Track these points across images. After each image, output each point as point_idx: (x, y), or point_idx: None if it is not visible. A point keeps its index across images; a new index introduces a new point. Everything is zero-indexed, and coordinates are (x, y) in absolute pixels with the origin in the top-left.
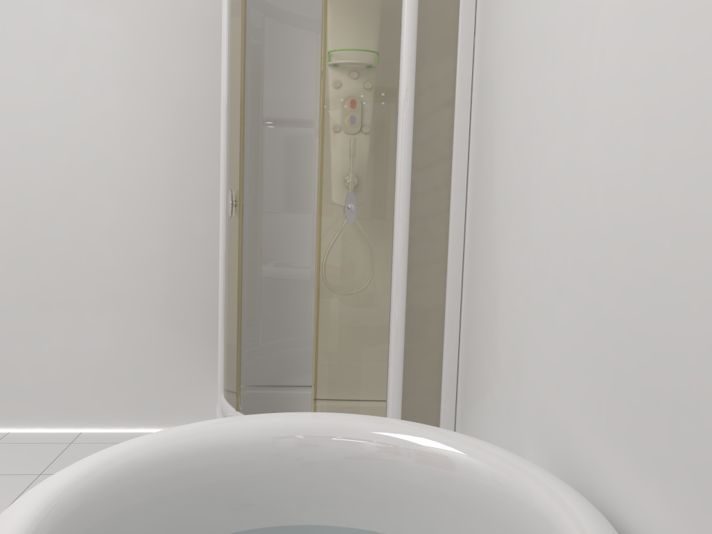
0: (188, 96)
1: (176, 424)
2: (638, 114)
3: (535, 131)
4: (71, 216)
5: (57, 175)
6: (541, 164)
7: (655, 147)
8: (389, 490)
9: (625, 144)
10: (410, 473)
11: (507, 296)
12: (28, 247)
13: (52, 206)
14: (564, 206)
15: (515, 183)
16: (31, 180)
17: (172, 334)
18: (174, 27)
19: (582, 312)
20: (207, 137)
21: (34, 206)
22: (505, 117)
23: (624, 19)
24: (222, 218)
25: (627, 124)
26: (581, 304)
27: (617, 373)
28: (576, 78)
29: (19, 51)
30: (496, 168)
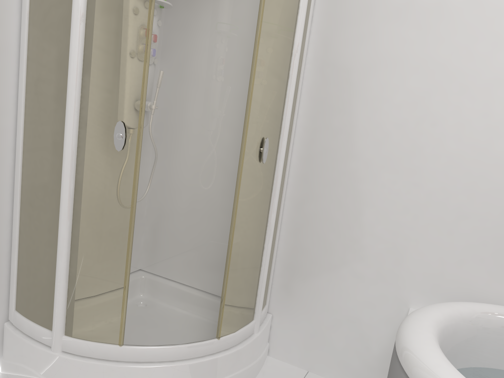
0: None
1: None
2: None
3: (429, 123)
4: None
5: None
6: (440, 145)
7: None
8: (452, 347)
9: None
10: (460, 333)
11: (379, 212)
12: None
13: None
14: (472, 173)
15: (395, 147)
16: None
17: None
18: None
19: (491, 228)
20: None
21: None
22: (376, 101)
23: None
24: (72, 147)
25: None
26: (491, 224)
27: None
28: (490, 110)
29: None
30: (359, 131)
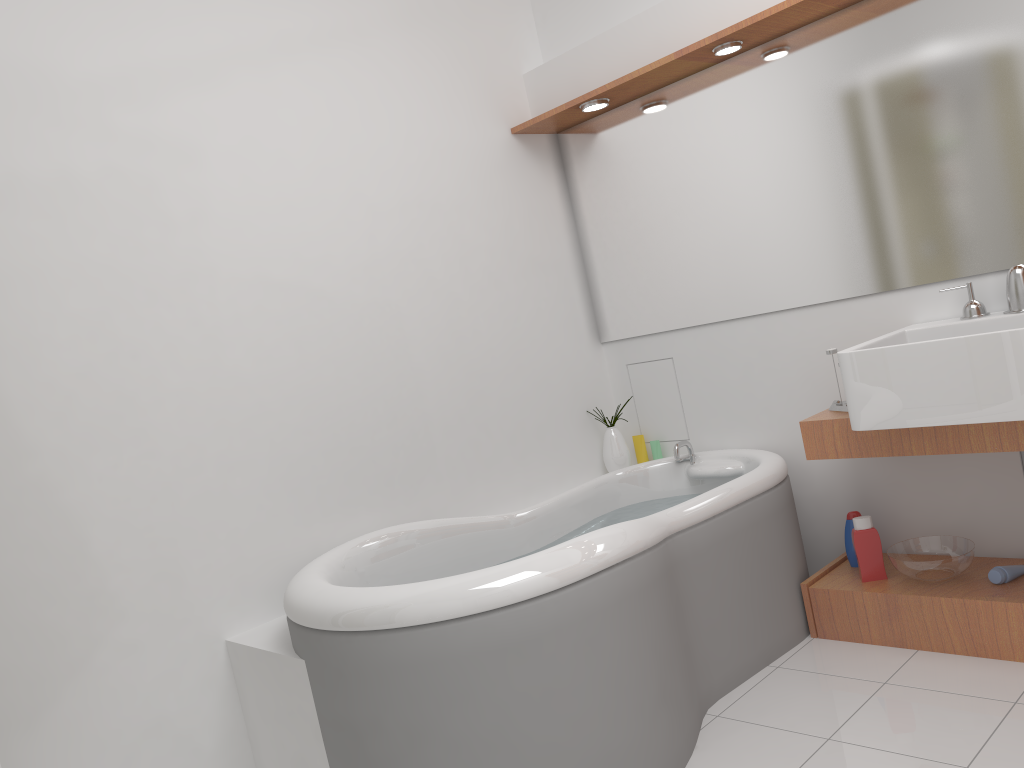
0: None
1: None
2: (286, 338)
3: (129, 356)
4: None
5: None
6: (157, 382)
7: (307, 354)
8: None
9: (279, 355)
10: None
11: (116, 524)
12: None
13: None
14: (215, 406)
15: (94, 410)
16: None
17: None
18: None
19: (268, 467)
20: None
21: None
22: (28, 347)
23: (252, 285)
24: None
25: (277, 344)
26: (265, 462)
27: (317, 479)
28: (198, 315)
29: None
30: (19, 405)
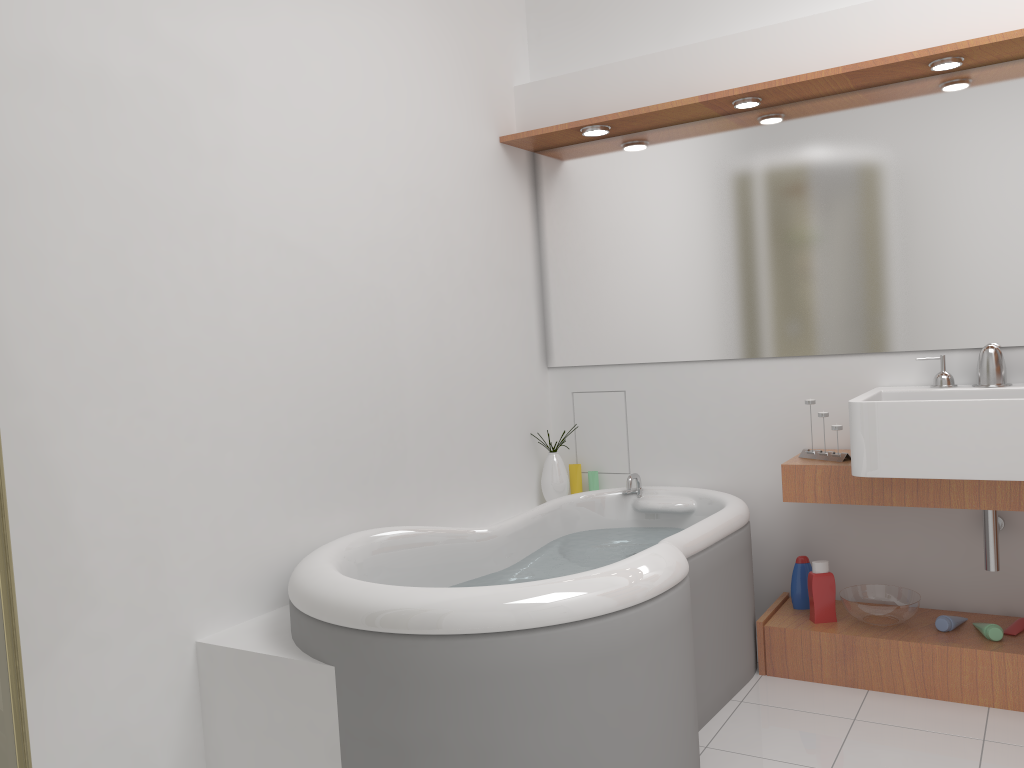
0: None
1: None
2: (291, 307)
3: (138, 296)
4: None
5: None
6: (163, 332)
7: (308, 329)
8: None
9: (283, 325)
10: None
11: (102, 491)
12: None
13: None
14: (216, 369)
15: (96, 352)
16: None
17: None
18: None
19: (258, 447)
20: None
21: None
22: (34, 263)
23: (266, 242)
24: None
25: (282, 312)
26: (256, 442)
27: (302, 468)
28: (212, 263)
29: None
30: (16, 331)
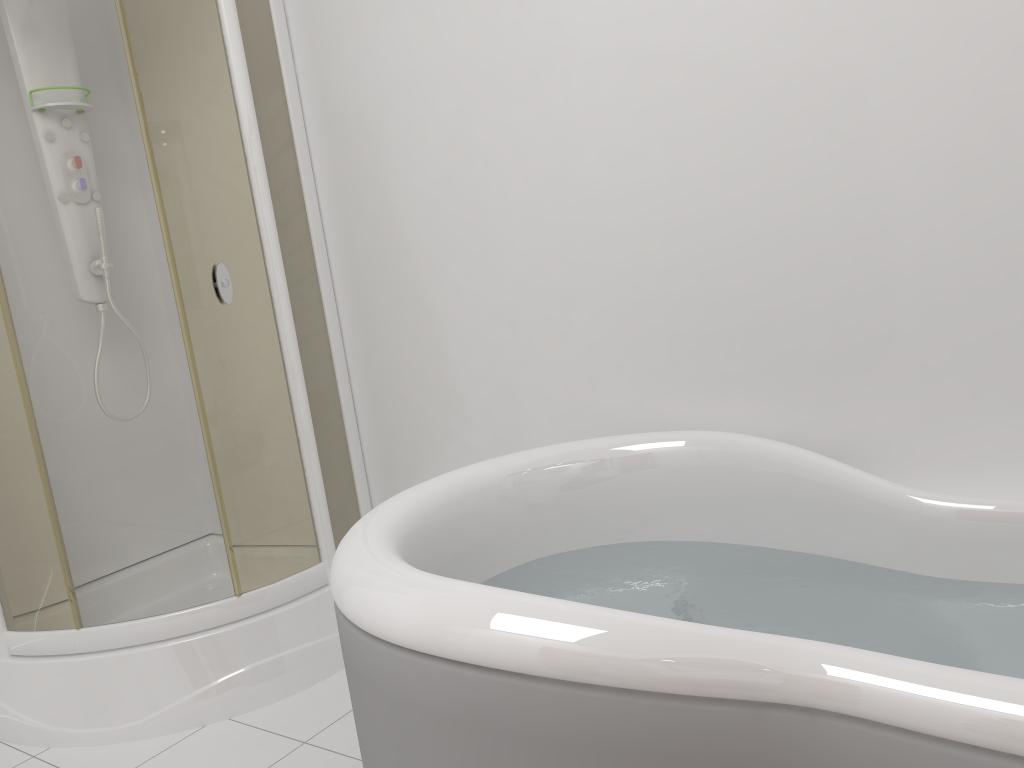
0: None
1: None
2: (654, 137)
3: (482, 163)
4: None
5: None
6: (505, 193)
7: (681, 160)
8: (528, 517)
9: (642, 162)
10: (543, 492)
11: (466, 334)
12: None
13: None
14: (560, 225)
15: (453, 219)
16: None
17: None
18: None
19: (613, 307)
20: None
21: None
22: (407, 153)
23: (615, 63)
24: None
25: (641, 146)
26: (610, 302)
27: (676, 337)
28: (549, 111)
29: None
30: (402, 209)
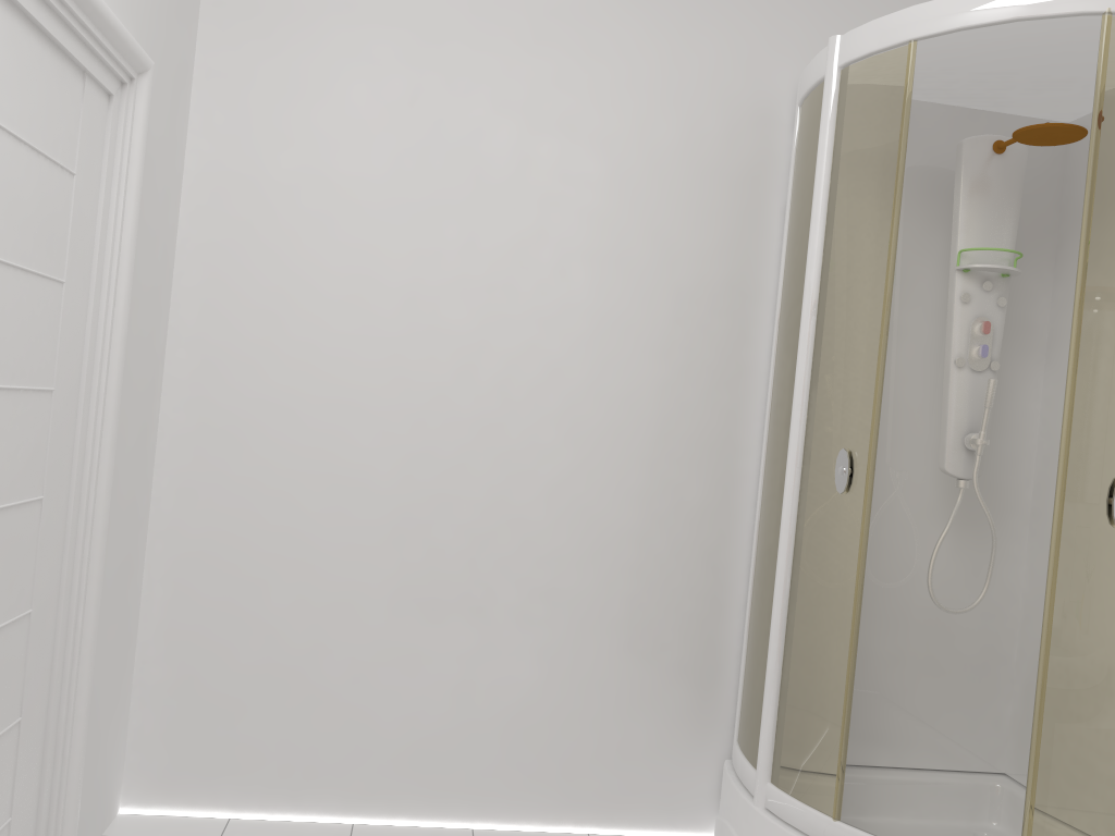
0: (694, 283)
1: (625, 820)
2: None
3: None
4: (493, 463)
5: (479, 395)
6: None
7: None
8: None
9: None
10: None
11: None
12: (419, 510)
13: (465, 445)
14: None
15: None
16: (437, 400)
17: (635, 666)
18: (683, 175)
19: None
20: (718, 349)
21: (436, 443)
22: None
23: None
24: (792, 489)
25: None
26: None
27: None
28: None
29: (441, 195)
30: None
